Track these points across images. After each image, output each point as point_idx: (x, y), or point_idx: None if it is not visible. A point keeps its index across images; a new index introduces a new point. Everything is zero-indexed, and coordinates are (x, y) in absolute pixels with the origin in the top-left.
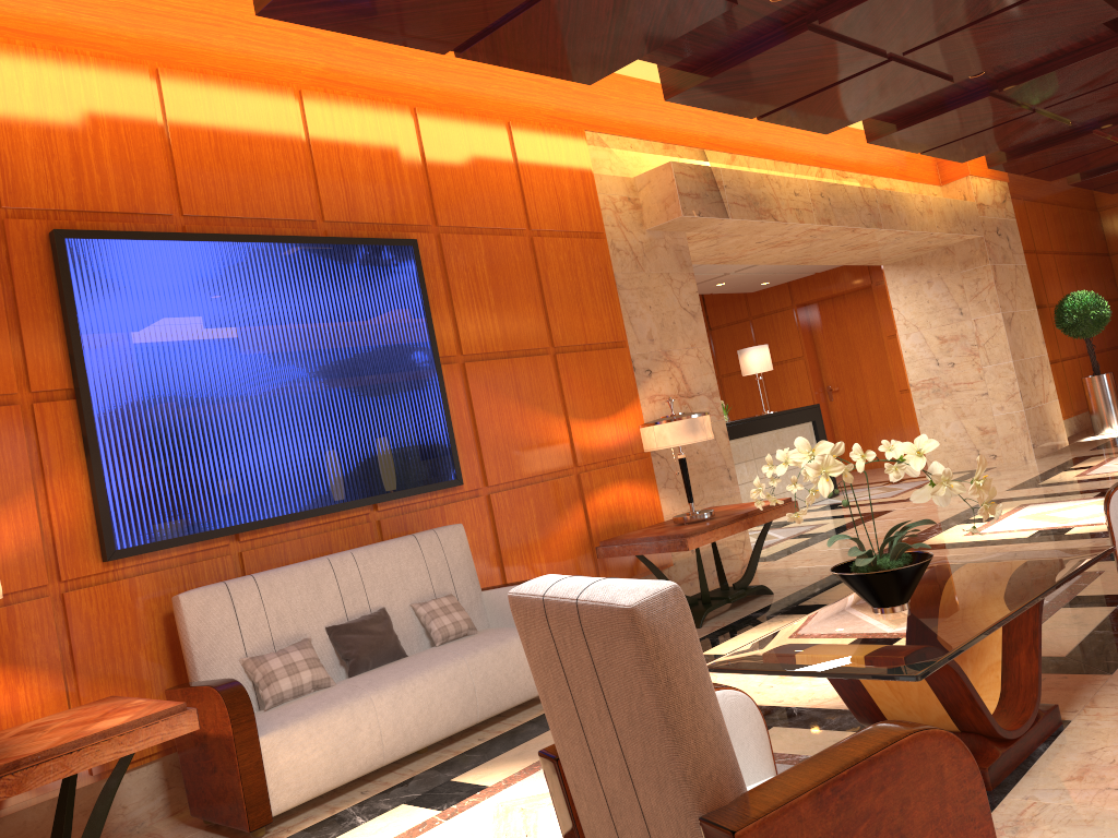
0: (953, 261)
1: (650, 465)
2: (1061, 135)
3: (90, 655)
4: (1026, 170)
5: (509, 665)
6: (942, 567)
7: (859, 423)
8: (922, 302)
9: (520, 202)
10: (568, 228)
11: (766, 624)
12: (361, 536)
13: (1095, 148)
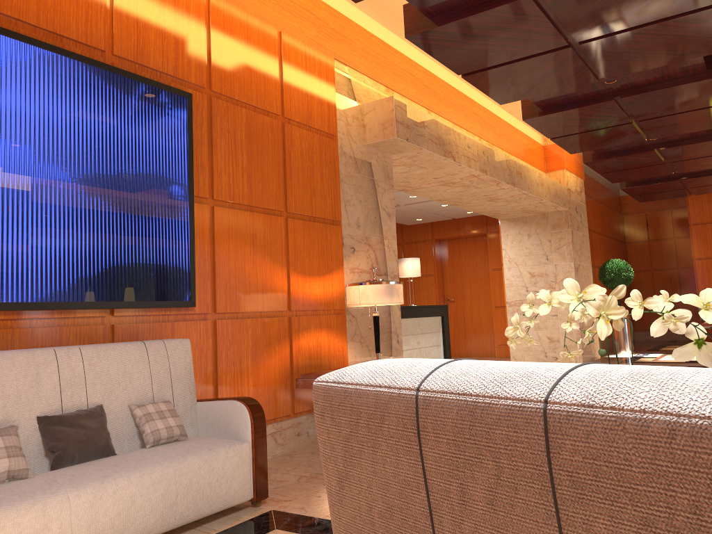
0: (547, 223)
1: (344, 320)
2: (634, 149)
3: None
4: (603, 171)
5: (213, 474)
6: None
7: (464, 325)
8: (522, 248)
9: (279, 93)
10: (311, 124)
11: None
12: (93, 336)
13: (649, 163)
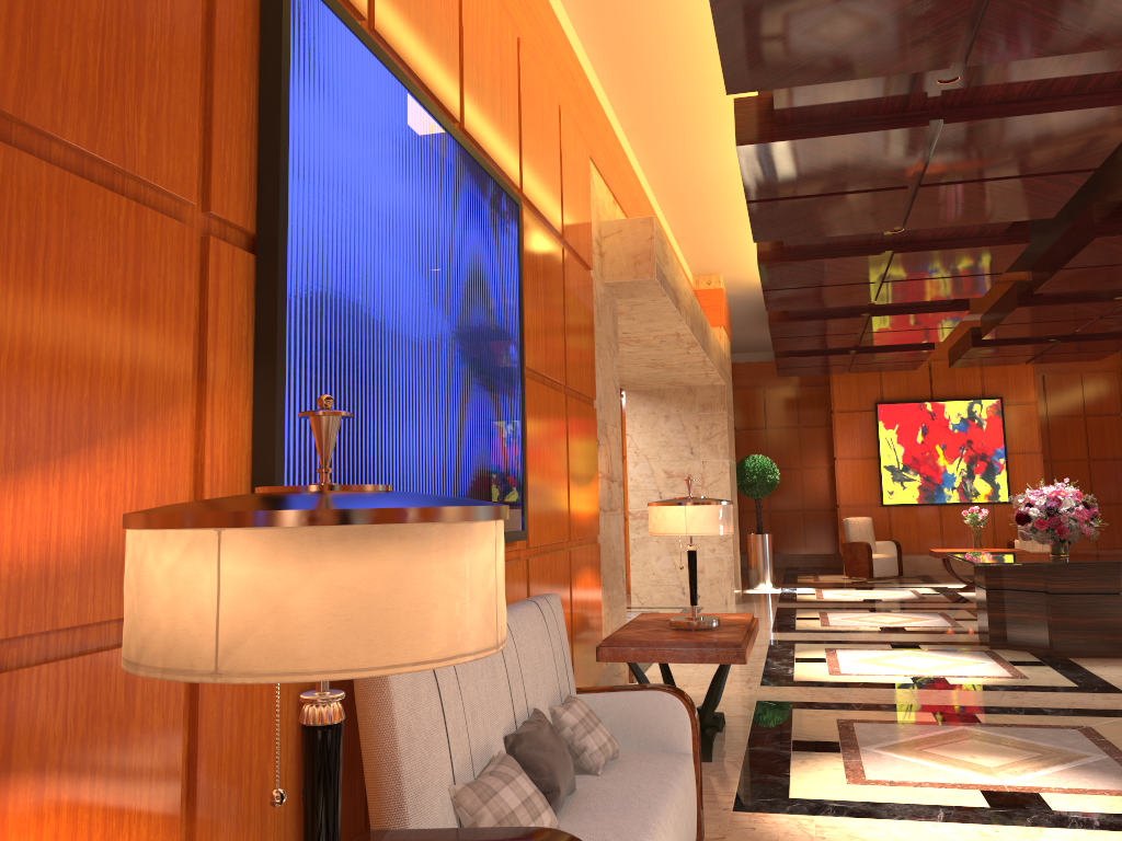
0: (694, 401)
1: (599, 552)
2: (837, 312)
3: (216, 767)
4: (781, 335)
5: (690, 807)
6: None
7: None
8: (656, 434)
9: (560, 201)
10: (579, 251)
11: (803, 762)
12: None
13: (841, 332)
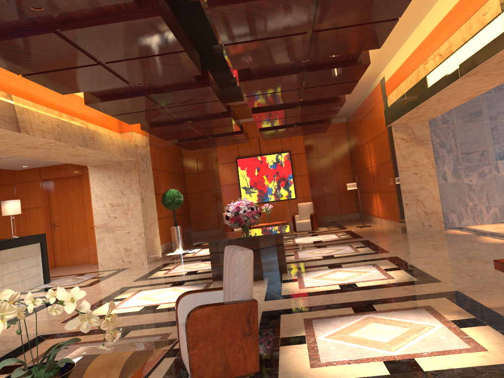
0: (121, 169)
1: None
2: (172, 121)
3: None
4: (157, 134)
5: None
6: (85, 358)
7: (68, 242)
8: (105, 186)
9: None
10: None
11: None
12: None
13: (184, 130)
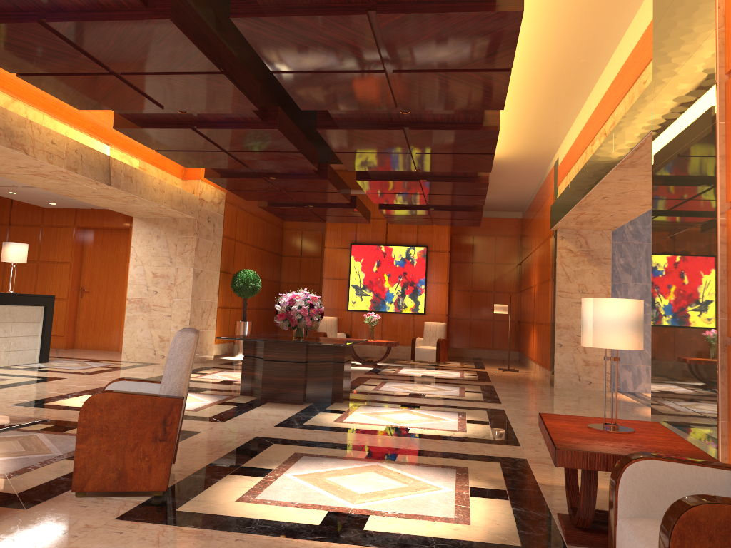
0: (176, 228)
1: None
2: (247, 174)
3: None
4: (229, 188)
5: None
6: None
7: (96, 317)
8: (150, 248)
9: None
10: None
11: None
12: None
13: (267, 189)
